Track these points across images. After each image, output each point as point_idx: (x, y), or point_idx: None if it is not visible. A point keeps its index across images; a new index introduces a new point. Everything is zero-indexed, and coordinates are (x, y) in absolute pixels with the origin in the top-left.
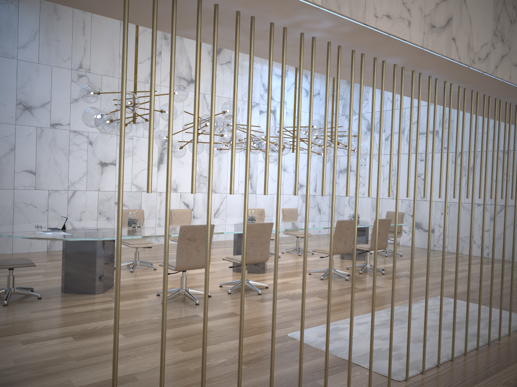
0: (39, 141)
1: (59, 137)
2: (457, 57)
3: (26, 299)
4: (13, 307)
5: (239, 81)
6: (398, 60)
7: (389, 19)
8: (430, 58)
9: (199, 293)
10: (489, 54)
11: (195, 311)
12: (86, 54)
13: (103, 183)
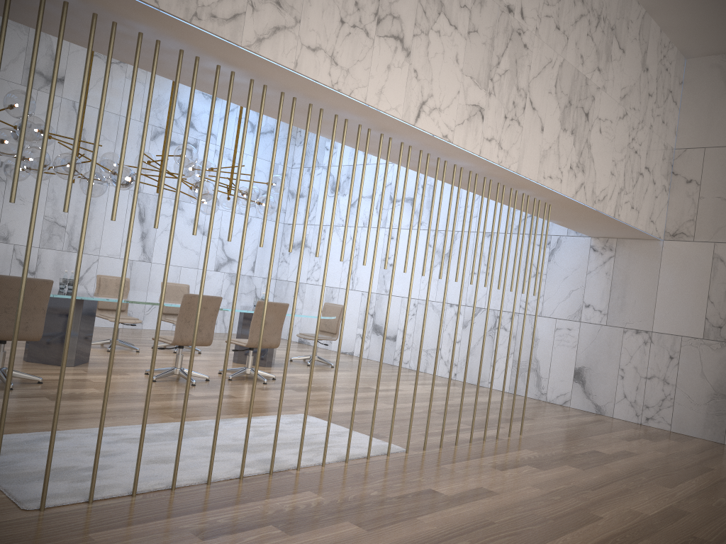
0: None
1: None
2: None
3: None
4: None
5: (138, 92)
6: None
7: None
8: None
9: None
10: (243, 16)
11: None
12: None
13: None
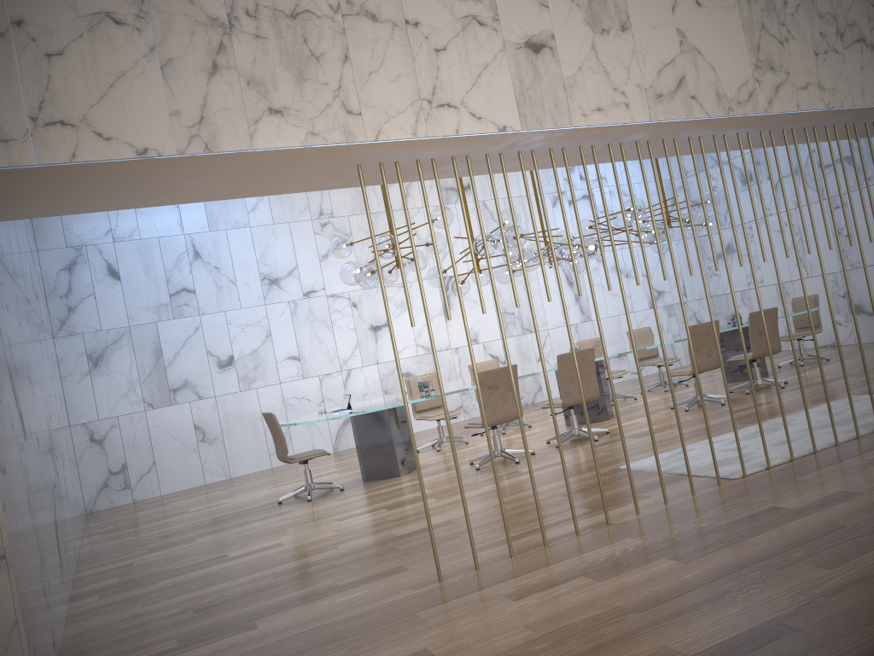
0: (295, 318)
1: (316, 307)
2: (703, 113)
3: (328, 492)
4: (318, 500)
5: None
6: (641, 135)
7: (600, 111)
8: (672, 124)
9: (519, 452)
10: (754, 92)
11: (514, 469)
12: (324, 196)
13: (381, 353)
